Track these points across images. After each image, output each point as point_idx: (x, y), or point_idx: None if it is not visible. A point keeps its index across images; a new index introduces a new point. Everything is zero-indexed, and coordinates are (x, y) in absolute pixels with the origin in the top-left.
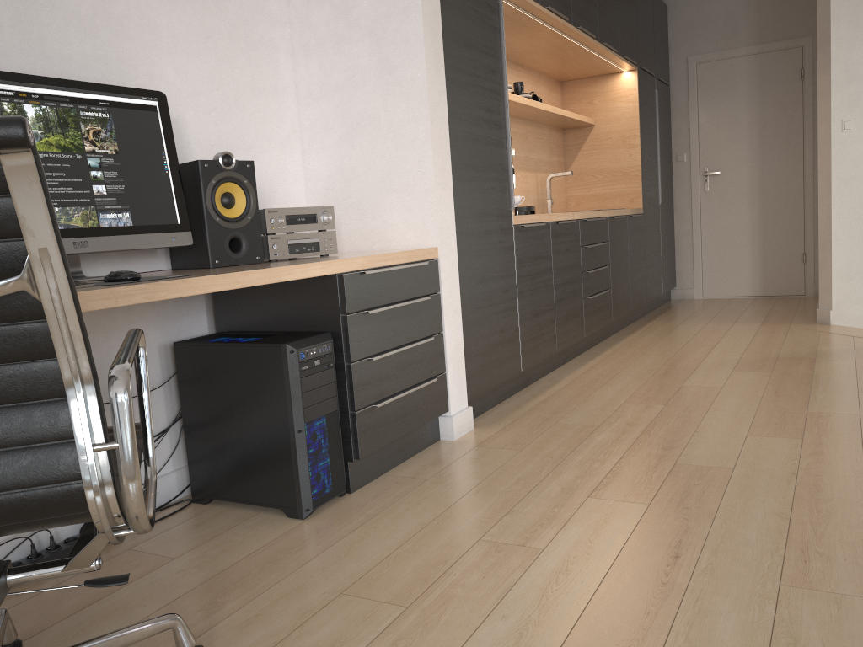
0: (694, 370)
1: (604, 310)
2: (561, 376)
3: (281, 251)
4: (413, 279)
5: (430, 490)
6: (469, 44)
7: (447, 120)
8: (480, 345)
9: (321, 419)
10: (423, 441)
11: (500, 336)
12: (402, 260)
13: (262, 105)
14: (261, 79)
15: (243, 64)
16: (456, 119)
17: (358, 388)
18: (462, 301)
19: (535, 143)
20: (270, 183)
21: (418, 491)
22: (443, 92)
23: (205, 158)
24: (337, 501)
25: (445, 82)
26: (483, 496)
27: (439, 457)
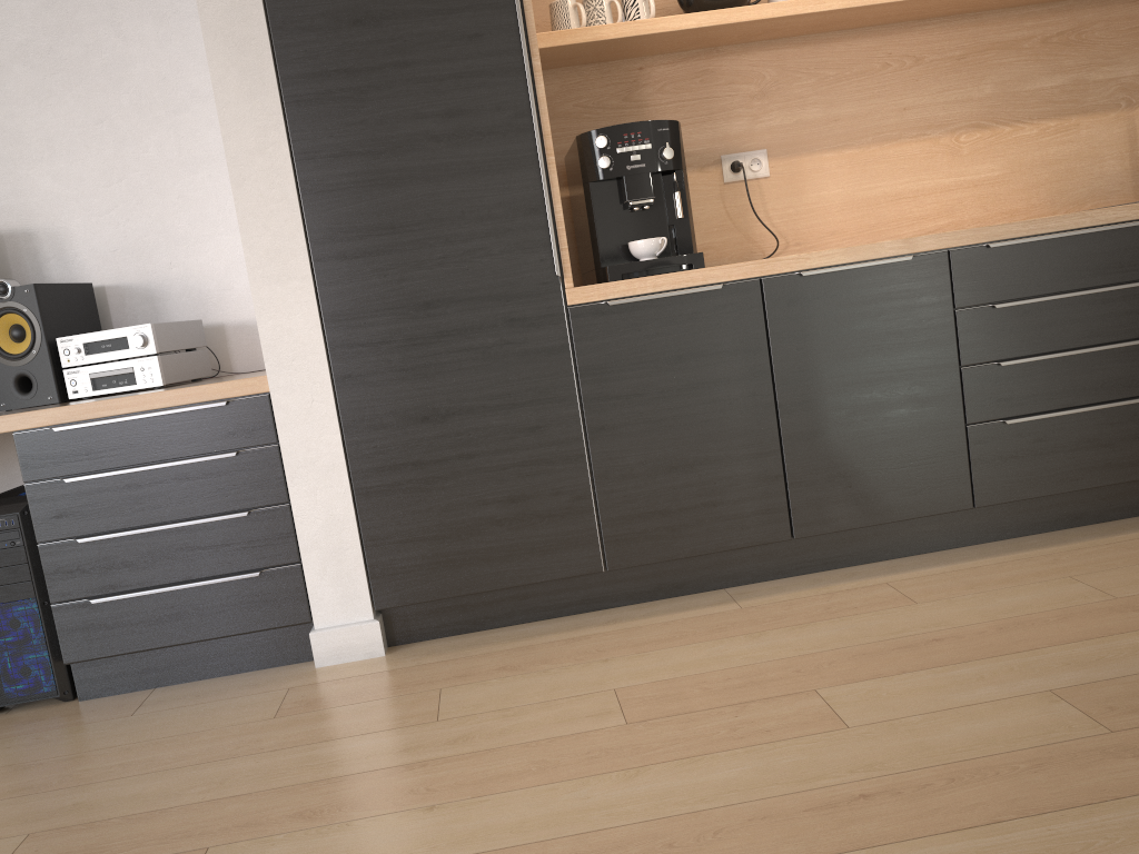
0: (992, 657)
1: (1126, 445)
2: (779, 590)
3: (81, 388)
4: (193, 428)
5: (84, 732)
6: (370, 17)
7: (289, 170)
8: (424, 524)
9: (1, 606)
10: (266, 657)
11: (504, 509)
12: (160, 404)
13: (200, 181)
14: (197, 147)
15: (164, 136)
16: (325, 159)
17: (55, 576)
18: (352, 454)
19: (1128, 41)
20: (221, 278)
21: (81, 728)
22: (276, 126)
23: (103, 269)
24: (51, 706)
25: (281, 109)
26: (51, 768)
27: (230, 688)
